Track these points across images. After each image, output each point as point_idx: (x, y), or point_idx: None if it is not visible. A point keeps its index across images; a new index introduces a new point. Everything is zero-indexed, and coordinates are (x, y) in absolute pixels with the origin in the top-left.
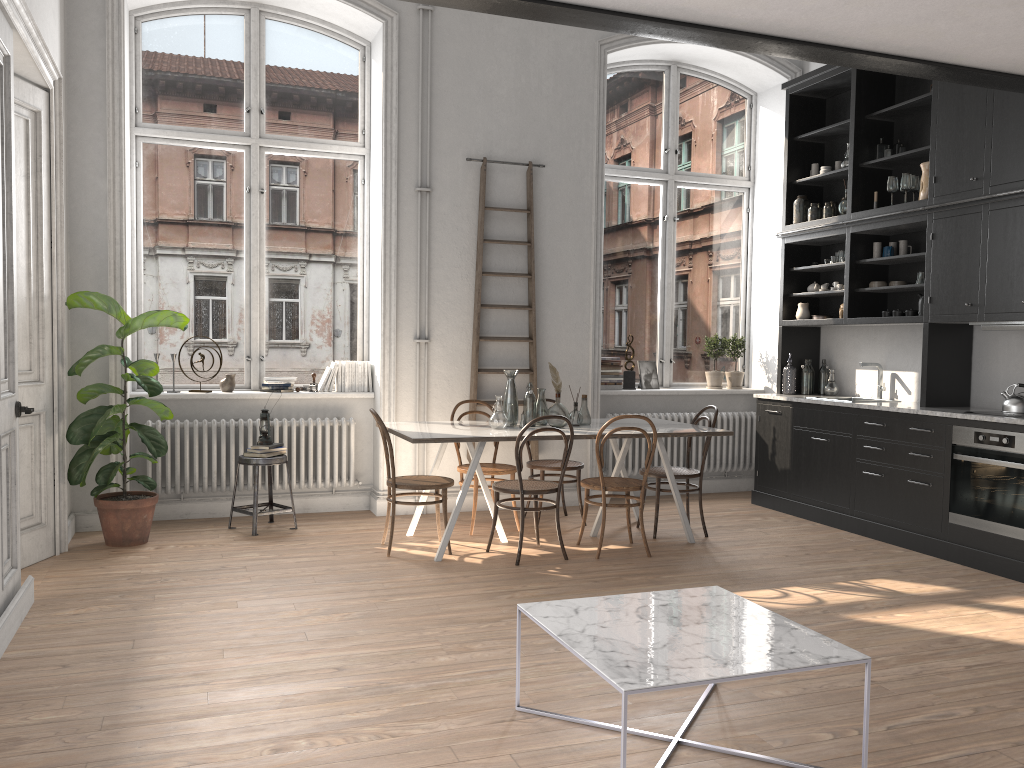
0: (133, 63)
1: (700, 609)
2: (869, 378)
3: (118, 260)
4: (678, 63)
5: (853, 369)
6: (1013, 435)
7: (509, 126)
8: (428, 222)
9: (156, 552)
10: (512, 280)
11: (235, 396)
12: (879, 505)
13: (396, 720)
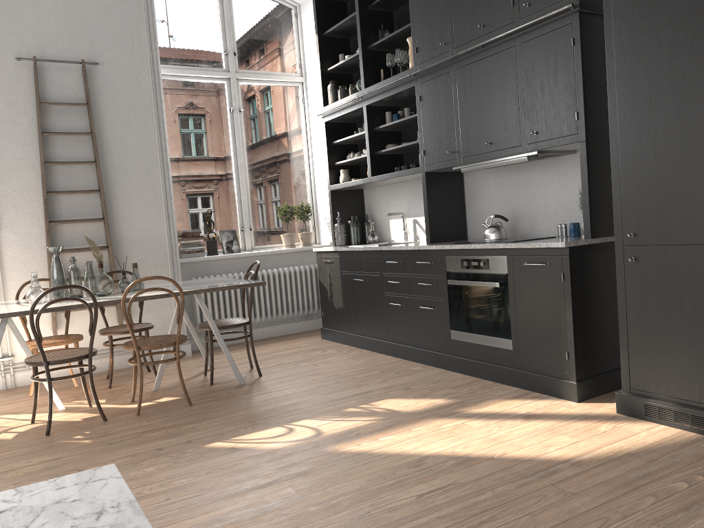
0: None
1: (42, 512)
2: (399, 226)
3: None
4: None
5: (388, 220)
6: (487, 258)
7: (59, 28)
8: None
9: None
10: (80, 168)
11: None
12: (404, 330)
13: None
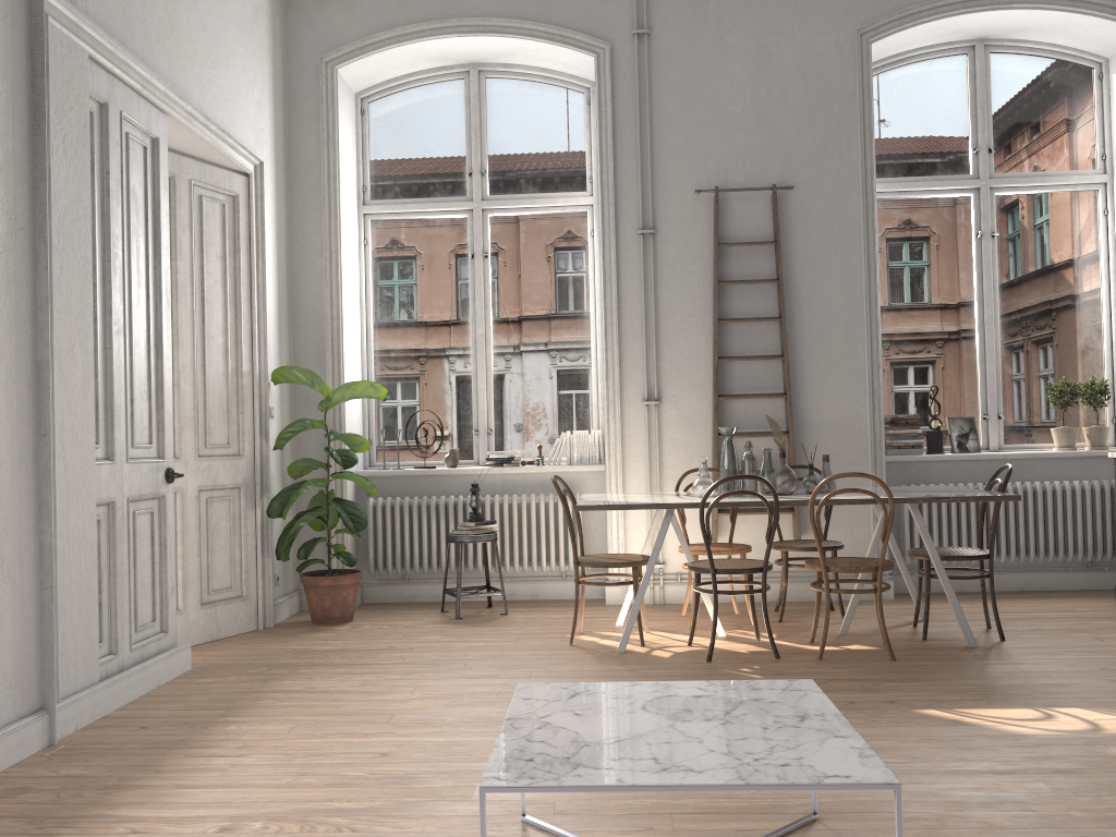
0: (360, 143)
1: (740, 704)
2: None
3: (335, 336)
4: (985, 40)
5: None
6: None
7: (747, 147)
8: (653, 267)
9: (347, 631)
10: (759, 326)
11: (456, 471)
12: None
13: (377, 814)
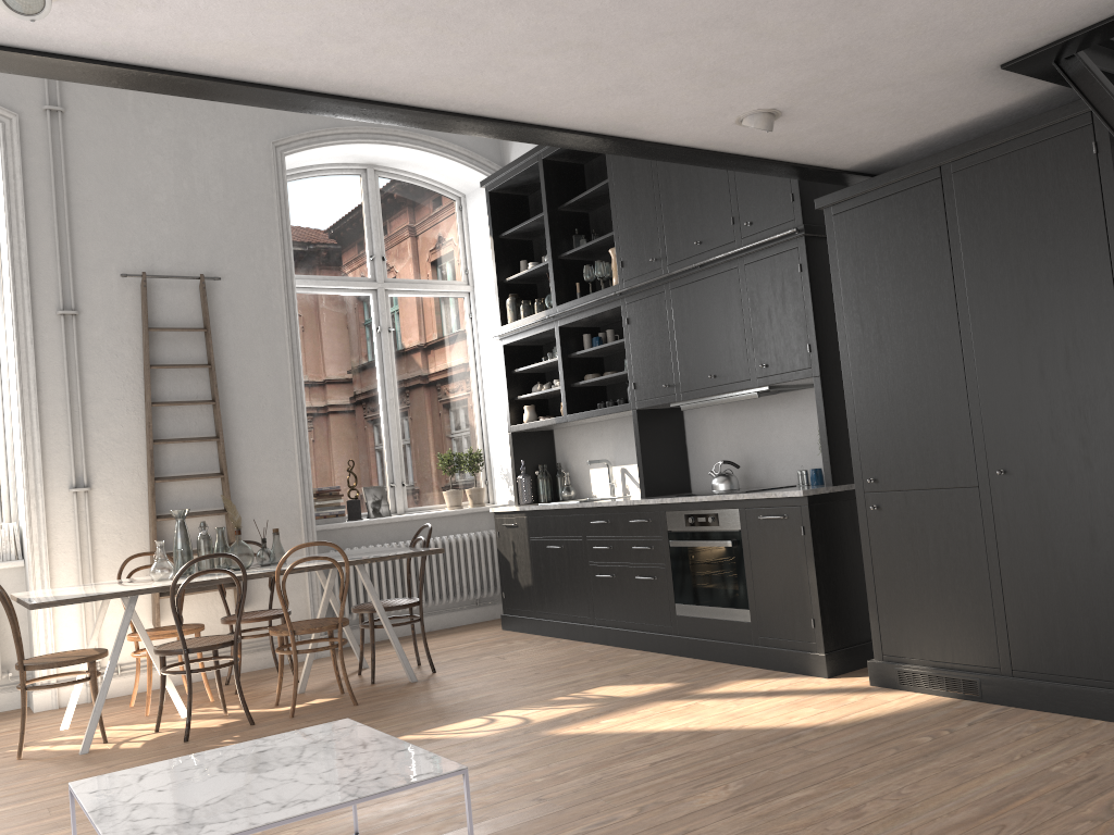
0: None
1: (305, 748)
2: (603, 476)
3: None
4: (375, 166)
5: (587, 469)
6: (716, 512)
7: (173, 236)
8: (77, 349)
9: None
10: (193, 409)
11: None
12: (615, 608)
13: None
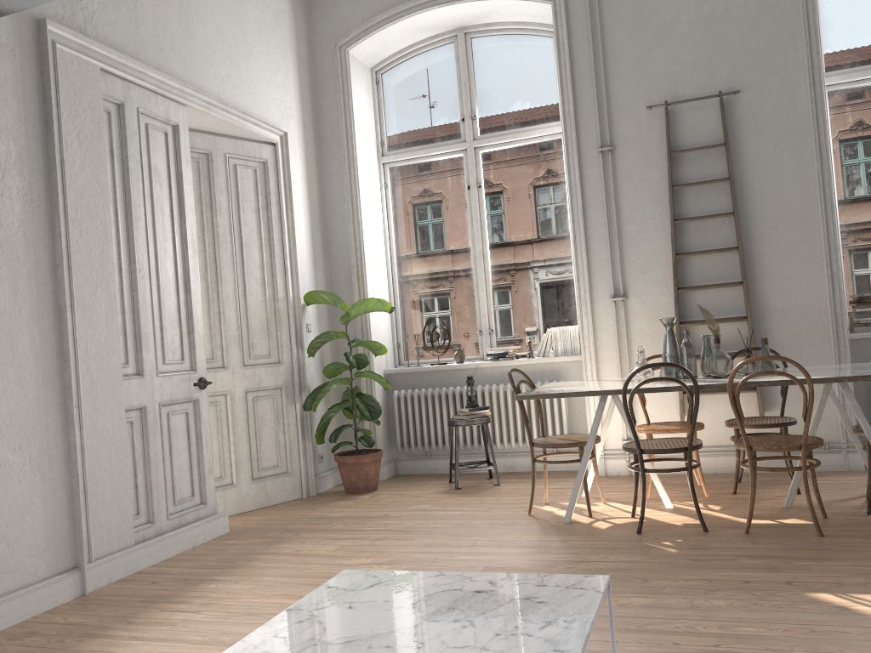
0: (376, 107)
1: (507, 603)
2: None
3: (359, 263)
4: None
5: None
6: None
7: (694, 61)
8: (612, 180)
9: (365, 499)
10: (715, 222)
11: (461, 366)
12: None
13: None
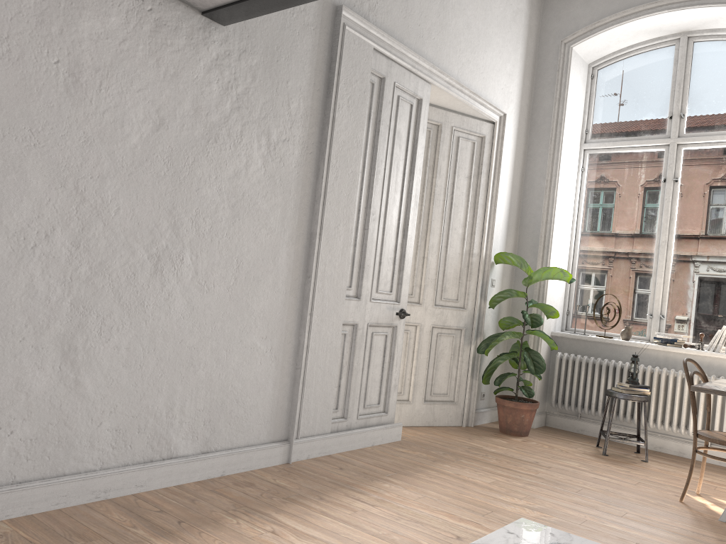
0: (587, 99)
1: None
2: None
3: (547, 235)
4: None
5: None
6: None
7: None
8: None
9: (517, 442)
10: None
11: (626, 343)
12: None
13: None
